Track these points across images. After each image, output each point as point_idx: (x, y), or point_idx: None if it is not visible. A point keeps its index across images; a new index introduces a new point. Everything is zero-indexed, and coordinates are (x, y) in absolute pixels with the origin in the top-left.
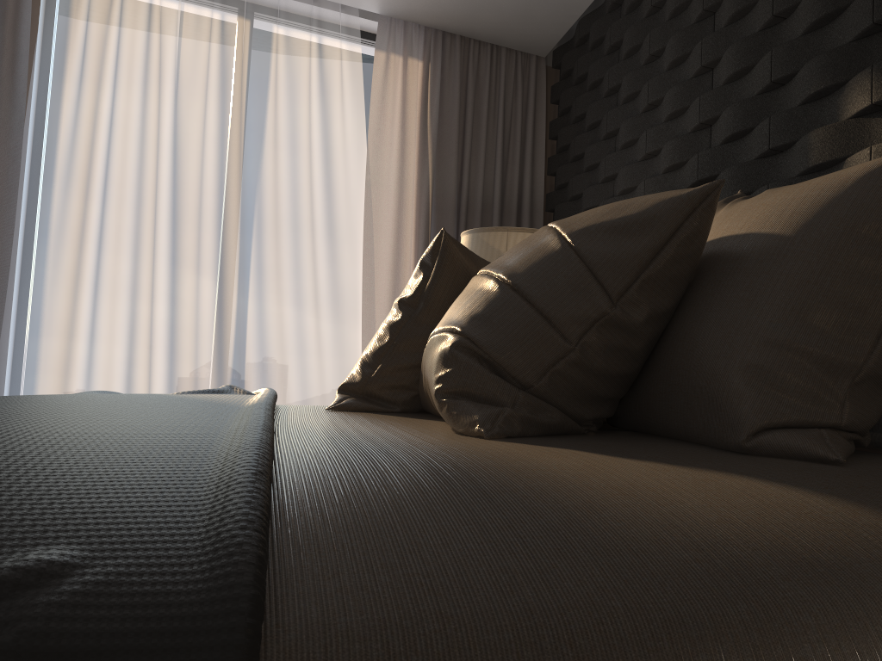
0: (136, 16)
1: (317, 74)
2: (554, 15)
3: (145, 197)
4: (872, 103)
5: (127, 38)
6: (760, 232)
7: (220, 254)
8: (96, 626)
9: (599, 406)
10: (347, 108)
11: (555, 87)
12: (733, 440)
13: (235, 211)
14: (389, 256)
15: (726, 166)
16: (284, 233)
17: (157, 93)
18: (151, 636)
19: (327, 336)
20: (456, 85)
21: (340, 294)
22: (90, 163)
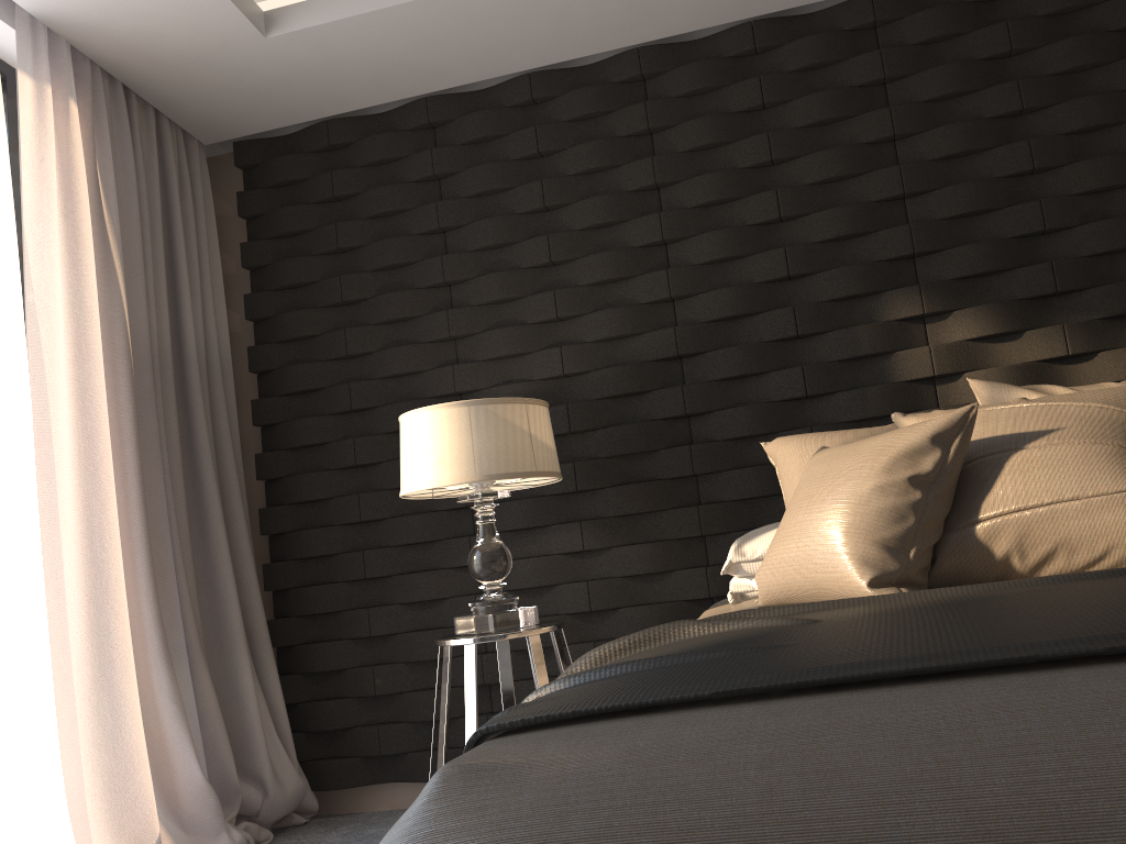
0: None
1: None
2: (302, 104)
3: None
4: (923, 313)
5: None
6: None
7: None
8: None
9: None
10: None
11: (250, 195)
12: None
13: None
14: (70, 443)
15: (718, 344)
16: None
17: None
18: None
19: None
20: (132, 162)
21: (5, 518)
22: None
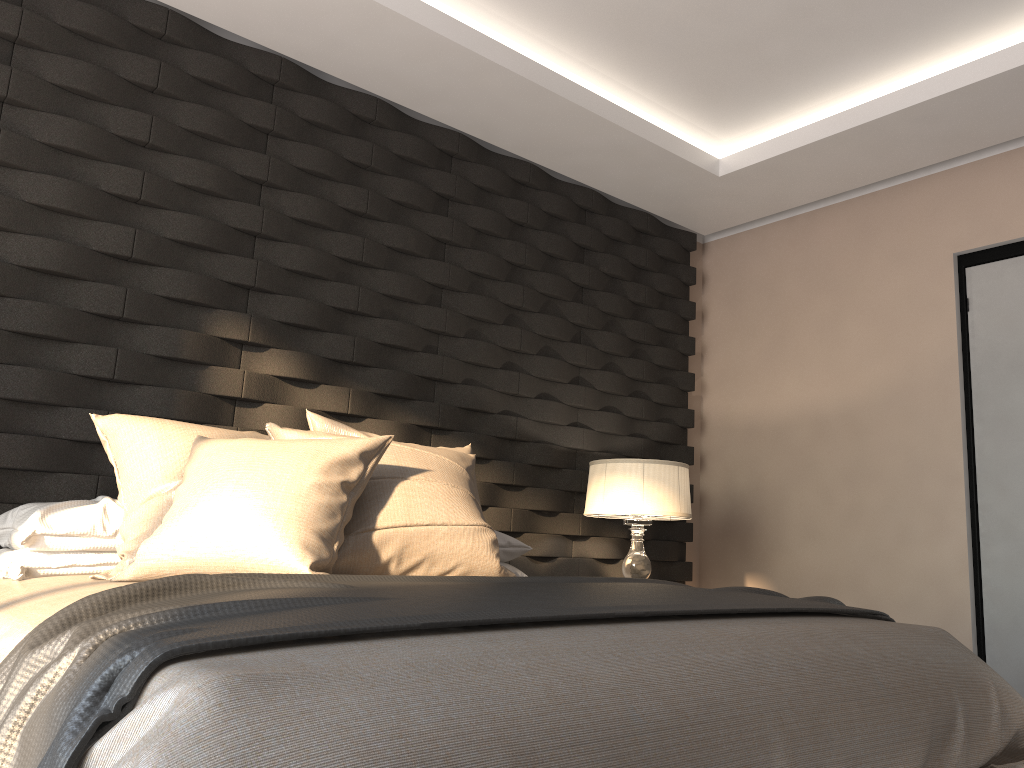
0: None
1: None
2: None
3: None
4: (248, 341)
5: None
6: None
7: None
8: None
9: None
10: None
11: None
12: None
13: None
14: None
15: (24, 293)
16: None
17: None
18: None
19: None
20: None
21: None
22: None
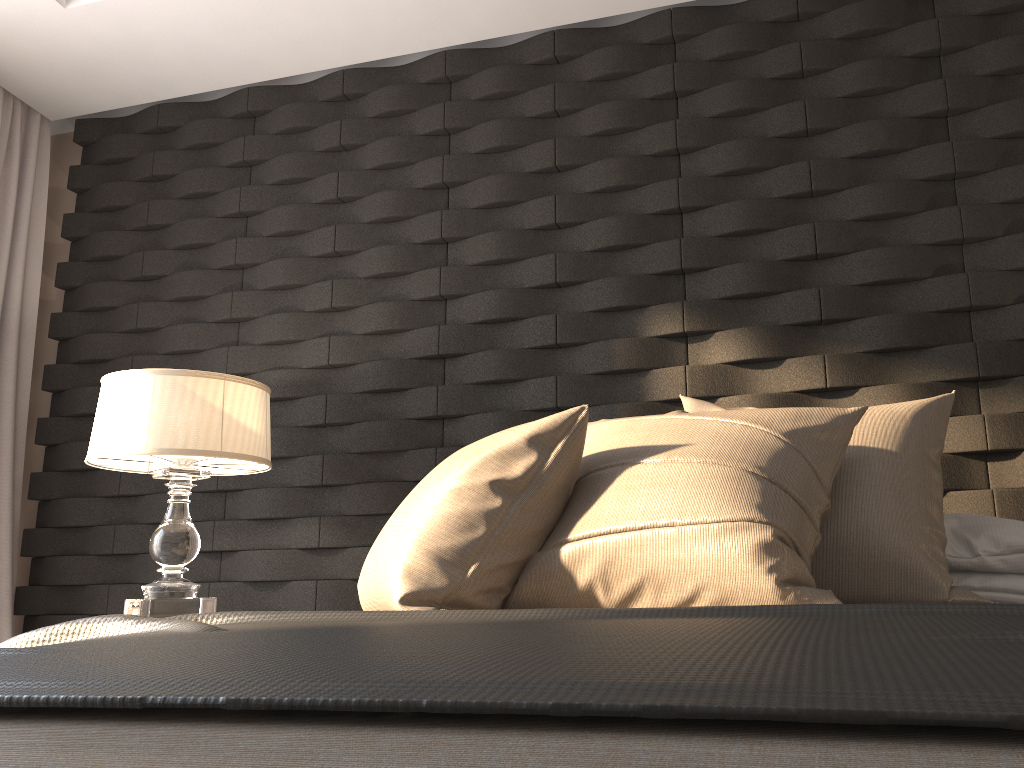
0: None
1: None
2: (130, 84)
3: None
4: (683, 331)
5: None
6: (869, 446)
7: None
8: None
9: None
10: None
11: (81, 169)
12: (936, 598)
13: None
14: None
15: (480, 347)
16: None
17: None
18: None
19: None
20: None
21: None
22: None
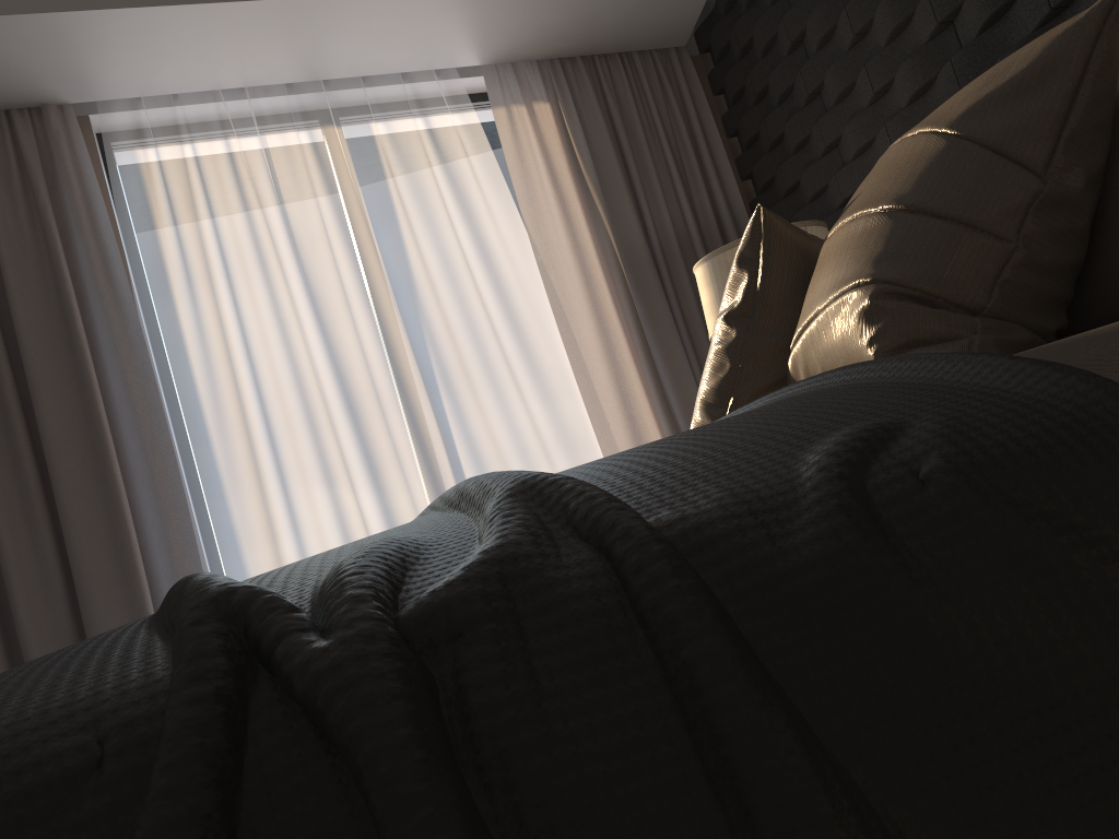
0: (217, 168)
1: (437, 161)
2: None
3: (302, 370)
4: None
5: (217, 195)
6: None
7: (407, 407)
8: (1001, 437)
9: (1057, 314)
10: (485, 188)
11: (712, 74)
12: None
13: (406, 350)
14: (596, 342)
15: (995, 58)
16: (469, 357)
17: (272, 246)
18: (1061, 430)
19: (560, 460)
20: (598, 115)
21: (557, 406)
22: (228, 354)
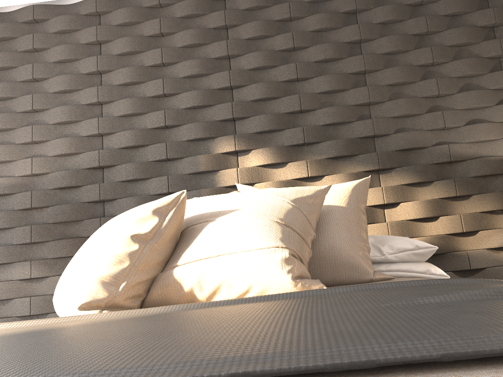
0: None
1: None
2: None
3: None
4: (235, 150)
5: None
6: (332, 205)
7: None
8: None
9: None
10: None
11: None
12: (367, 278)
13: None
14: None
15: (124, 161)
16: None
17: None
18: None
19: None
20: None
21: None
22: None
